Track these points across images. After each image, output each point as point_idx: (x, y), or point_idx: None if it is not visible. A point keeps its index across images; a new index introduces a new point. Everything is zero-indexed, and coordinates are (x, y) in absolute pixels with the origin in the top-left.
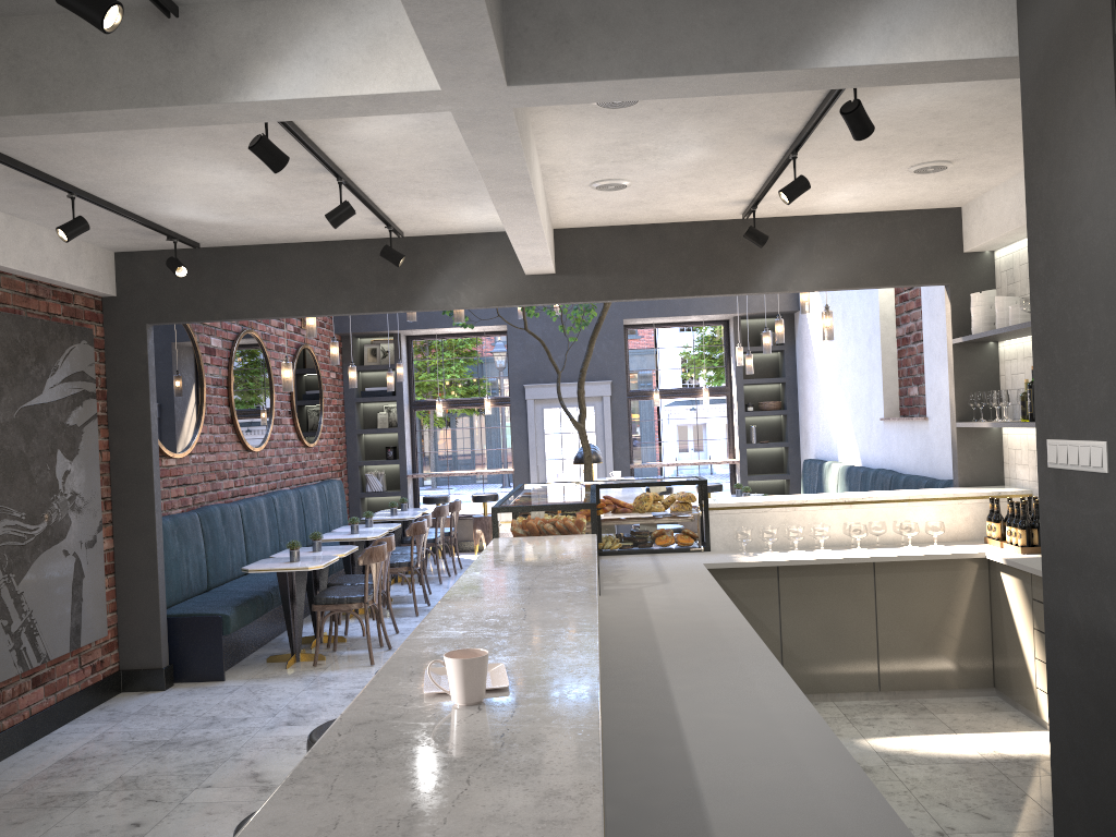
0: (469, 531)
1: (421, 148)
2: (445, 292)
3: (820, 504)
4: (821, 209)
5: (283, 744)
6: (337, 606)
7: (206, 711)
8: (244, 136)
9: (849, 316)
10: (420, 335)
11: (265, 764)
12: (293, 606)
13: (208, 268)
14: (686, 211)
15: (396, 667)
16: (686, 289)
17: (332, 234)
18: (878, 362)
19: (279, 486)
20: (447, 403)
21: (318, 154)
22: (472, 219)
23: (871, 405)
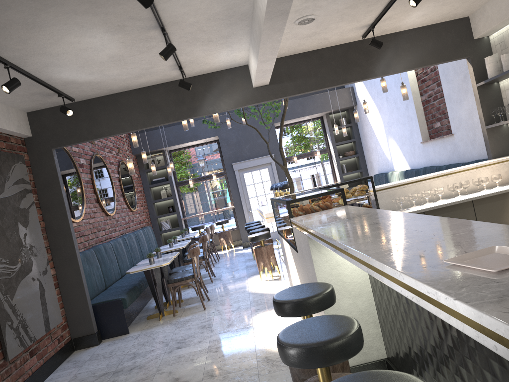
0: (216, 240)
1: (213, 1)
2: (212, 104)
3: (431, 178)
4: (401, 27)
5: (182, 359)
6: (180, 282)
7: (128, 350)
8: (114, 1)
9: (391, 98)
10: (174, 149)
11: (178, 372)
12: (156, 287)
13: (81, 112)
14: (334, 38)
15: (406, 267)
16: (338, 81)
17: (147, 81)
18: (414, 115)
19: (124, 232)
20: (194, 180)
21: (156, 10)
22: (224, 59)
23: (412, 138)
